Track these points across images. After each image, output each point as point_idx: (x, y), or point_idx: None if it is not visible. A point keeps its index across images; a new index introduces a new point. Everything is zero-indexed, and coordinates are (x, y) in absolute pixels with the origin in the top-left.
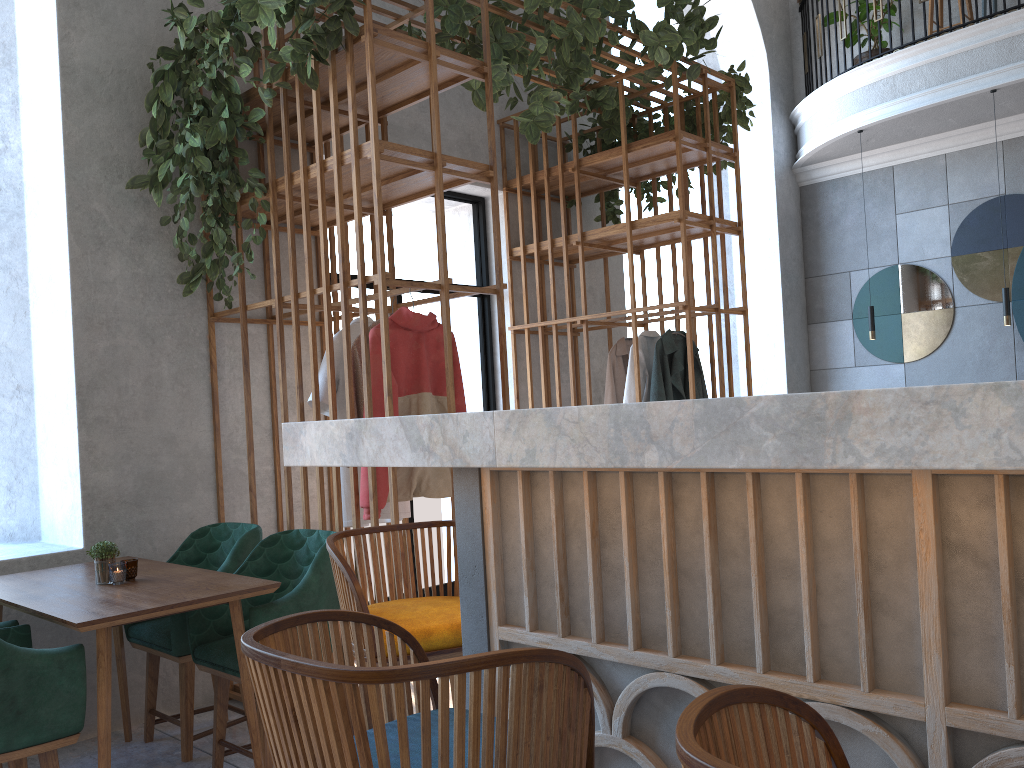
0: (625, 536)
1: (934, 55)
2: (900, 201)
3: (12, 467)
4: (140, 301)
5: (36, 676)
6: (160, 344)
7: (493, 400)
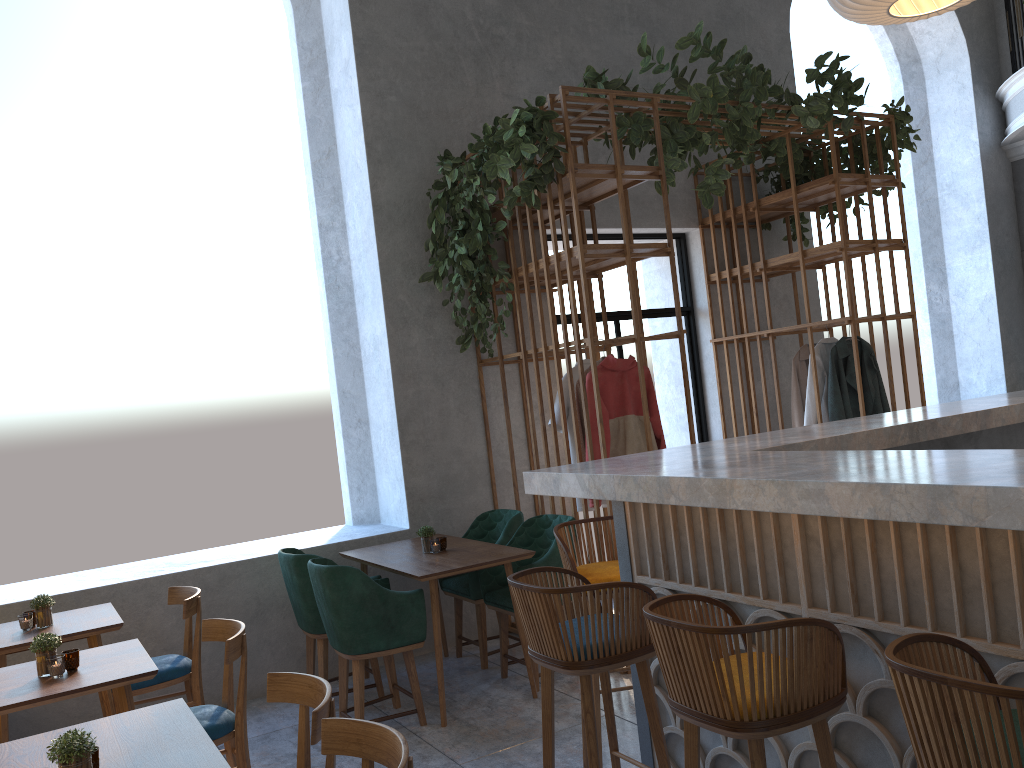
0: (687, 530)
1: None
2: None
3: (359, 474)
4: (432, 358)
5: (399, 606)
6: (447, 386)
7: (701, 399)
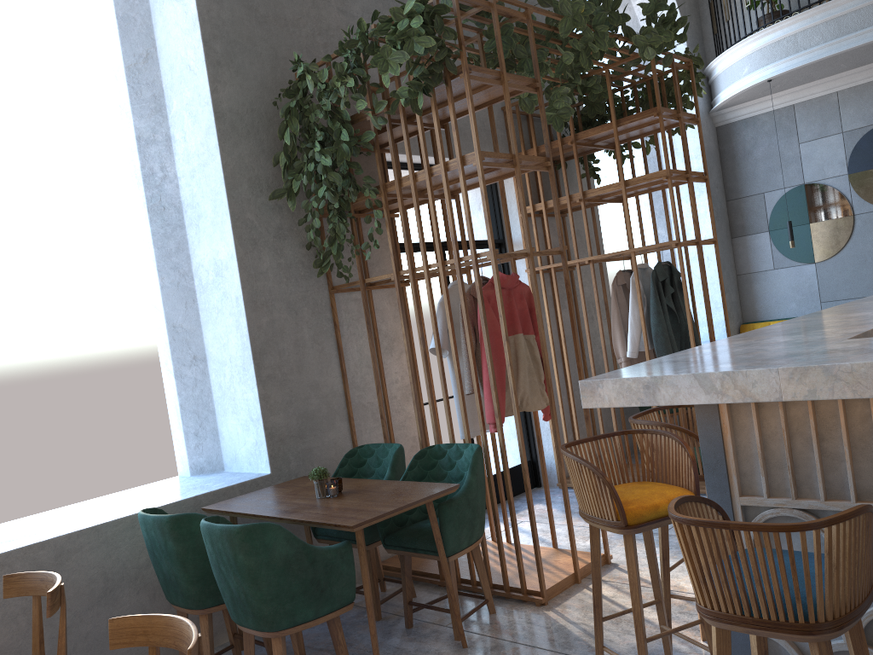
0: (844, 434)
1: (828, 15)
2: (802, 132)
3: (196, 418)
4: (284, 284)
5: (329, 565)
6: (301, 315)
7: None
